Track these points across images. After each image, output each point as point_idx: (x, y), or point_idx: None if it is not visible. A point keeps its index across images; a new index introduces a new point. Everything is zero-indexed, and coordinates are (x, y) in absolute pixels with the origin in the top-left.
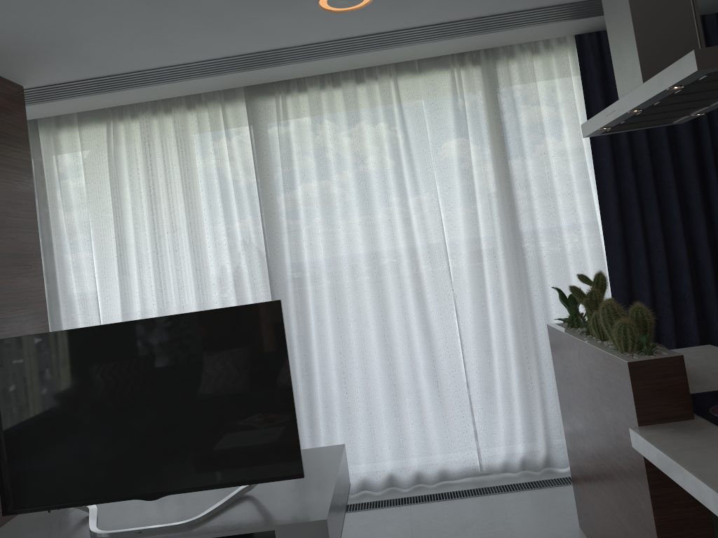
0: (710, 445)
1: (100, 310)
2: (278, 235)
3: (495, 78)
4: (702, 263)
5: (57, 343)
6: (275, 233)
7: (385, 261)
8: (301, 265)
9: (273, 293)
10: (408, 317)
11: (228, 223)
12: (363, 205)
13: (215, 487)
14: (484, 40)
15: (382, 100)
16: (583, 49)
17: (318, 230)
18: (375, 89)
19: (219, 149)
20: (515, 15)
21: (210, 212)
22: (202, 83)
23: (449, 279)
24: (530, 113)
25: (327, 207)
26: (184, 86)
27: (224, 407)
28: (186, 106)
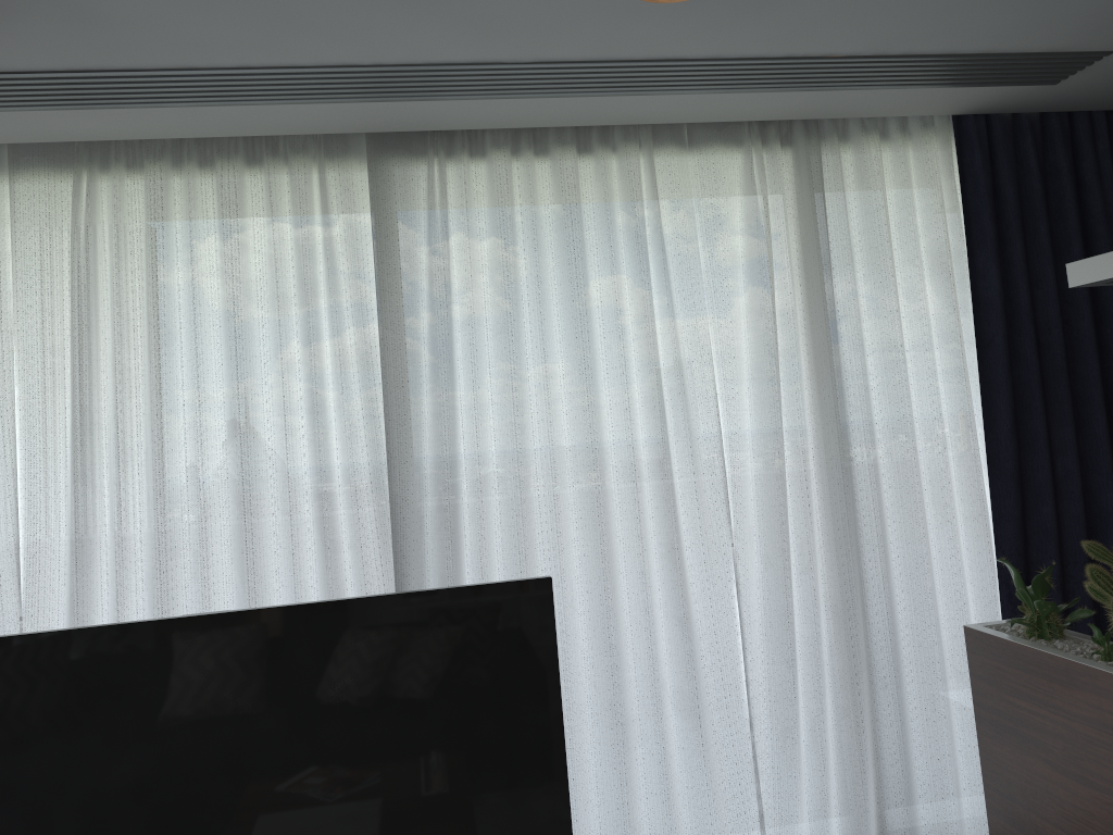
0: None
1: (22, 559)
2: (413, 423)
3: (820, 173)
4: None
5: (6, 666)
6: (409, 420)
7: (611, 485)
8: (456, 486)
9: (396, 538)
10: (651, 593)
11: (316, 393)
12: (582, 378)
13: None
14: (820, 103)
15: (624, 188)
16: (960, 140)
17: (490, 420)
18: (612, 167)
19: (308, 248)
20: (907, 62)
21: (278, 370)
22: (299, 115)
23: (726, 525)
24: (874, 239)
25: (514, 376)
26: (262, 116)
27: (410, 821)
28: (245, 157)
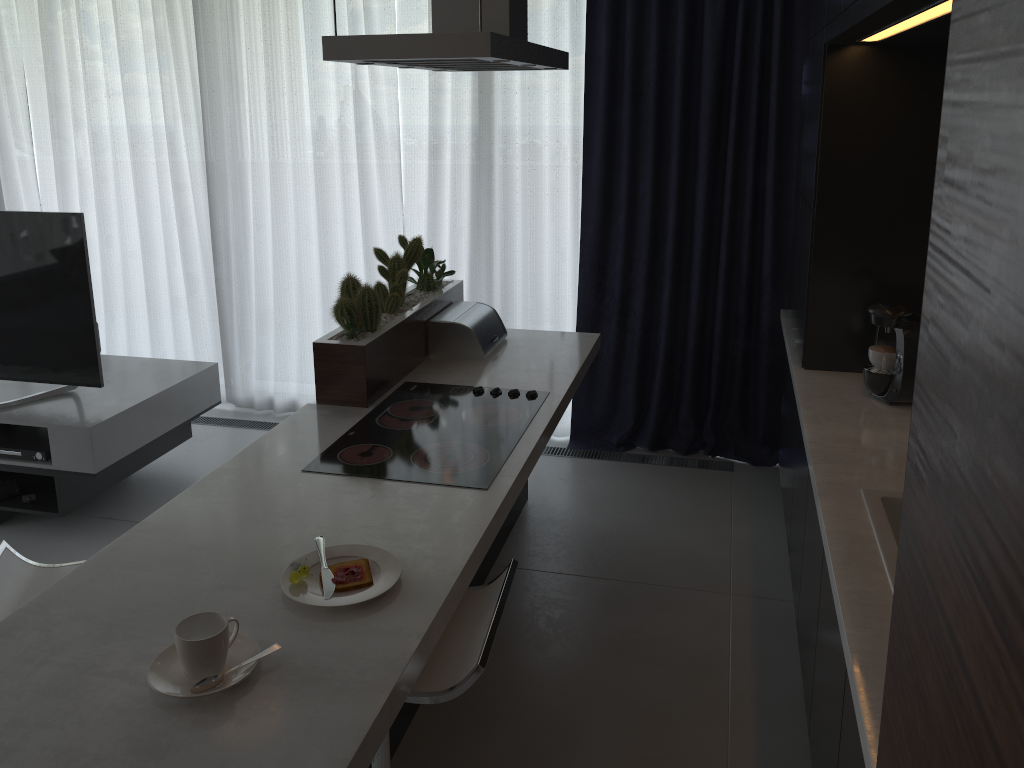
0: (312, 433)
1: (38, 175)
2: (218, 118)
3: None
4: (695, 232)
5: None
6: (215, 116)
7: (334, 168)
8: (239, 159)
9: (209, 186)
10: (351, 238)
11: (163, 95)
12: (309, 97)
13: (26, 380)
14: None
15: None
16: None
17: (264, 119)
18: None
19: (155, 2)
20: None
21: (147, 79)
22: None
23: (400, 202)
24: None
25: (268, 93)
26: None
27: (32, 309)
28: None
